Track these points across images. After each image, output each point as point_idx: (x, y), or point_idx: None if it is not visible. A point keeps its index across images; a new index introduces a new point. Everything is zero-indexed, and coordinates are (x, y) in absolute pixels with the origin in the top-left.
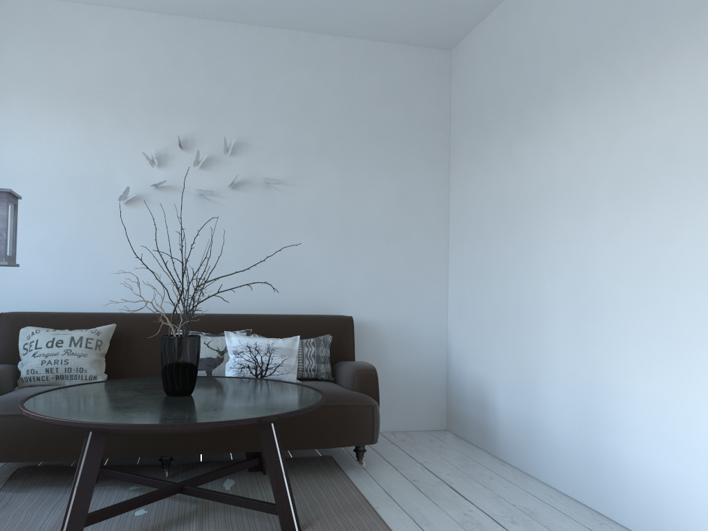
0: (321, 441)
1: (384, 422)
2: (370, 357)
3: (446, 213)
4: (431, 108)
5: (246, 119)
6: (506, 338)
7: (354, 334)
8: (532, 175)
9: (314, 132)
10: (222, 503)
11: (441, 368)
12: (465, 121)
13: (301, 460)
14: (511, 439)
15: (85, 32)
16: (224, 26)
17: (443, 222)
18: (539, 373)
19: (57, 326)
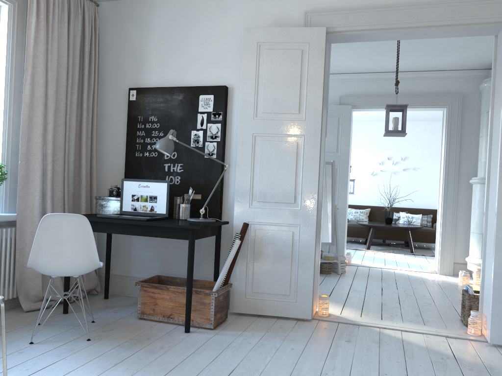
0: (424, 240)
1: None
2: None
3: None
4: None
5: (408, 150)
6: None
7: None
8: None
9: (430, 152)
10: (397, 249)
11: None
12: None
13: (420, 247)
14: None
15: (362, 129)
16: None
17: None
18: None
19: (355, 208)
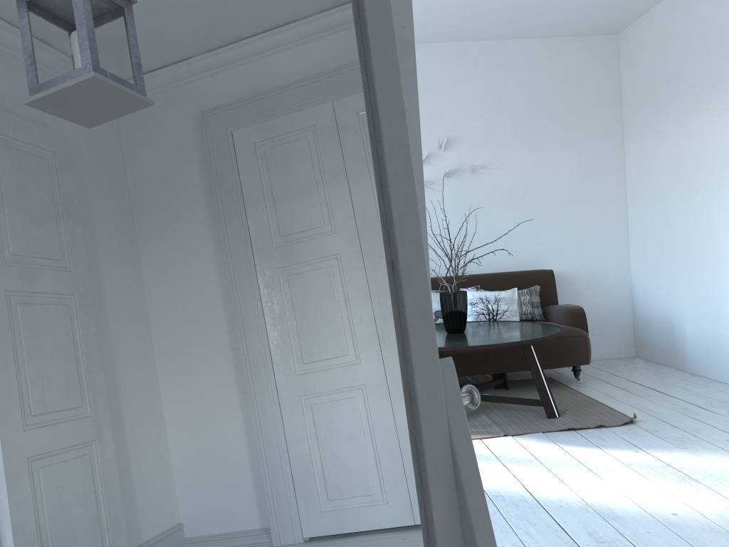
0: (550, 363)
1: None
2: (567, 302)
3: (623, 176)
4: (604, 88)
5: (452, 120)
6: (689, 276)
7: (555, 284)
8: (706, 143)
9: (507, 122)
10: (491, 405)
11: (627, 306)
12: (637, 97)
13: (528, 381)
14: (699, 355)
15: None
16: (428, 47)
17: (621, 184)
18: (722, 301)
19: None
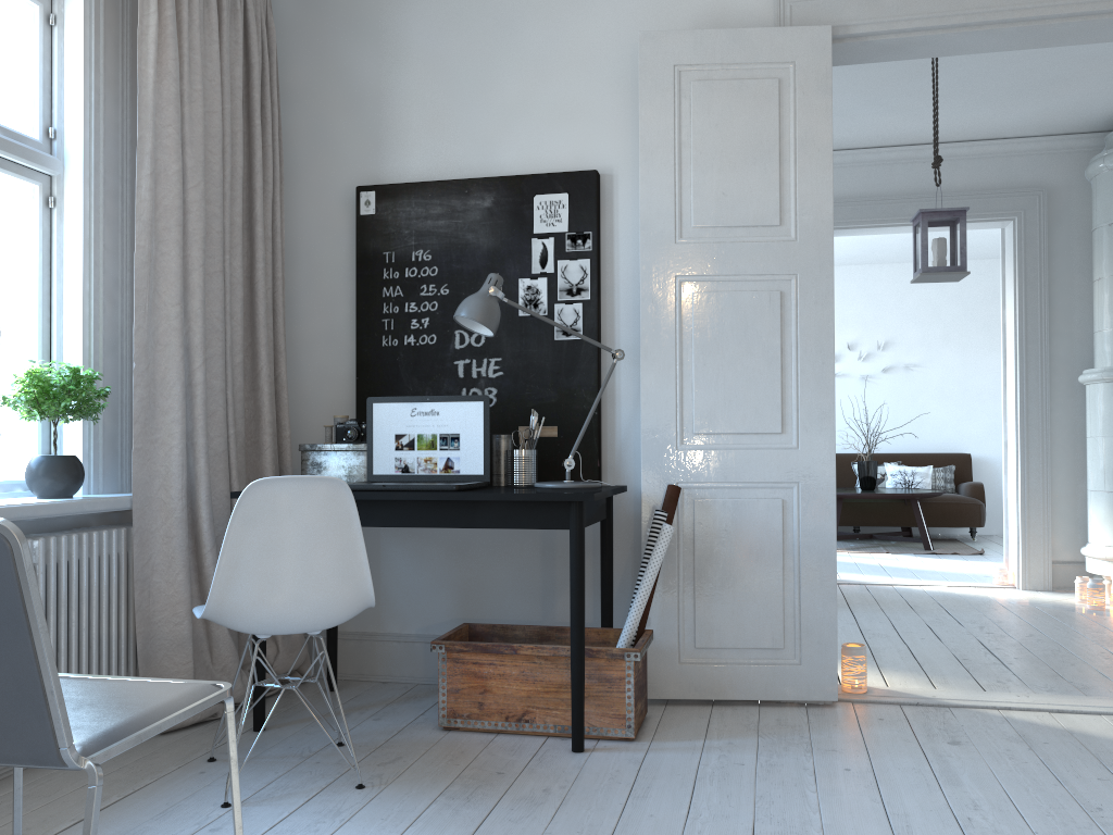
0: (946, 522)
1: (998, 528)
2: (986, 482)
3: None
4: None
5: (890, 326)
6: None
7: (971, 465)
8: None
9: (939, 329)
10: (891, 545)
11: None
12: None
13: (935, 539)
14: None
15: None
16: (873, 267)
17: None
18: None
19: None
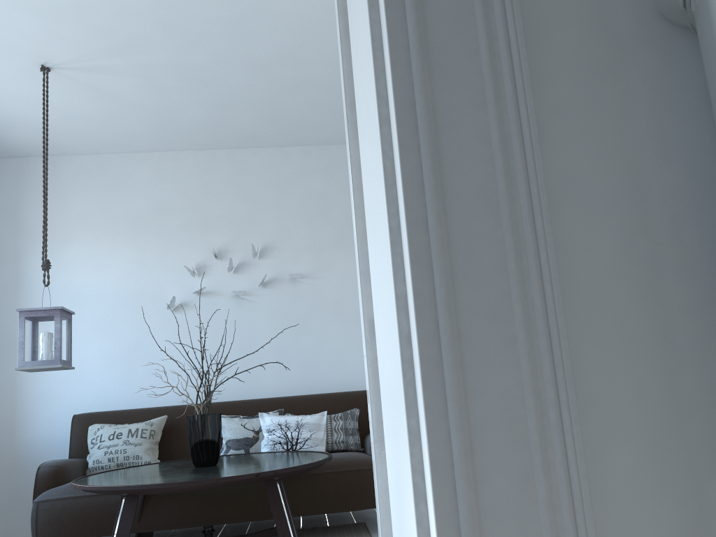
0: (344, 504)
1: None
2: None
3: None
4: None
5: (270, 226)
6: None
7: None
8: None
9: (331, 228)
10: None
11: None
12: None
13: (335, 528)
14: None
15: (133, 174)
16: (245, 152)
17: None
18: None
19: (119, 422)
